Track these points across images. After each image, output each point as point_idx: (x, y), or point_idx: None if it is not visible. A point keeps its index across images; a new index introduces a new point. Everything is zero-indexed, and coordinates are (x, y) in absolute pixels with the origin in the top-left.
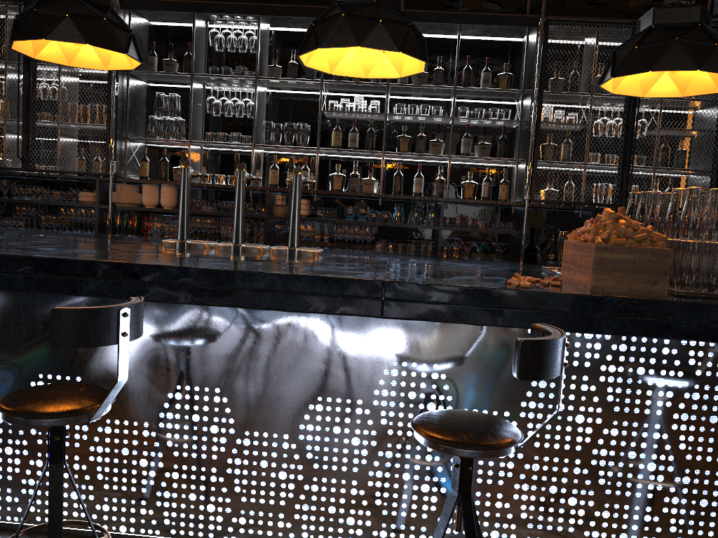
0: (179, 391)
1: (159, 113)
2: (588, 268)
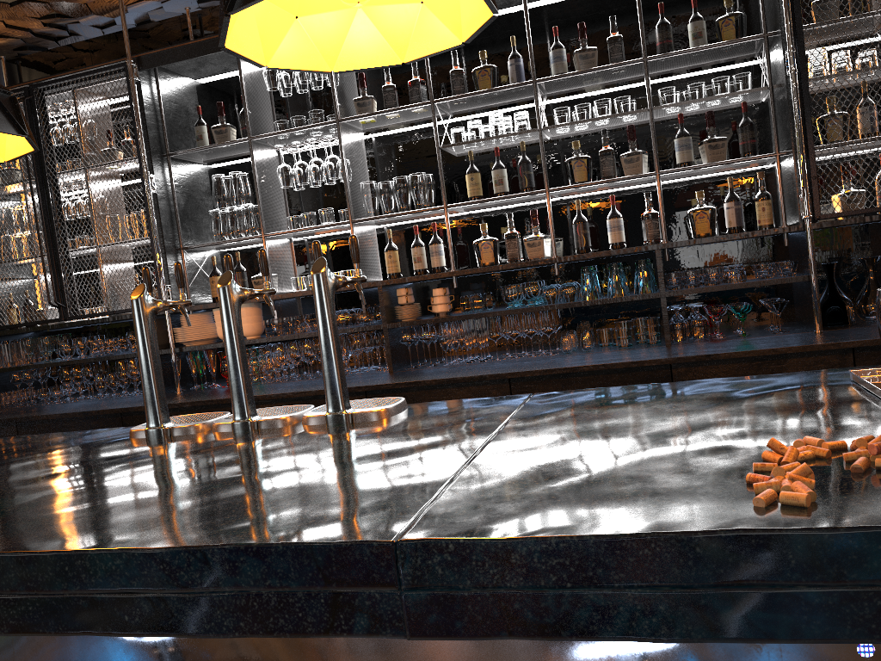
0: None
1: (220, 203)
2: None
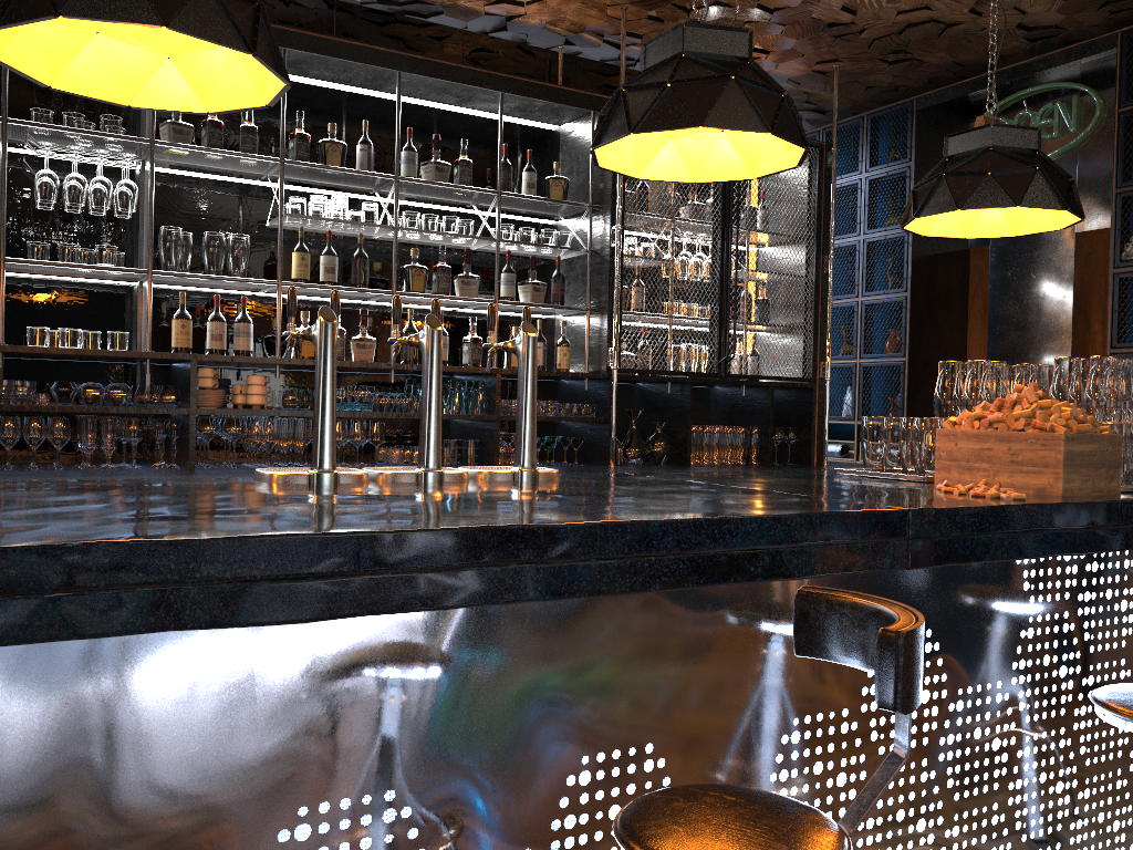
0: (587, 768)
1: None
2: (1048, 466)
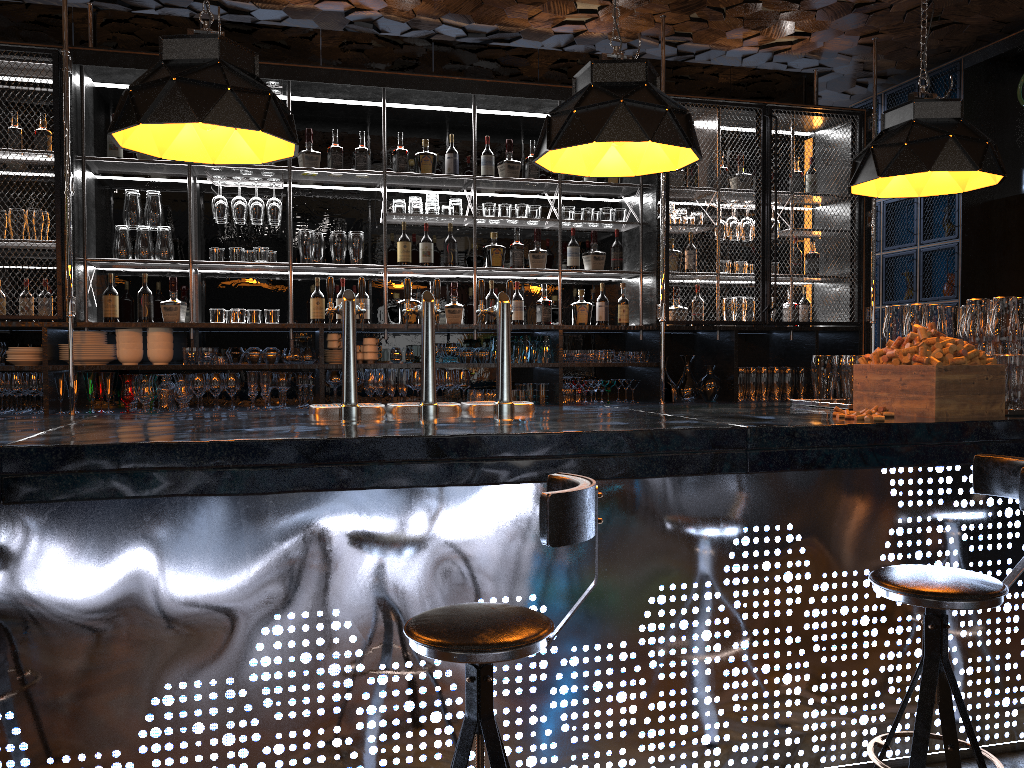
0: None
1: (134, 220)
2: (926, 393)
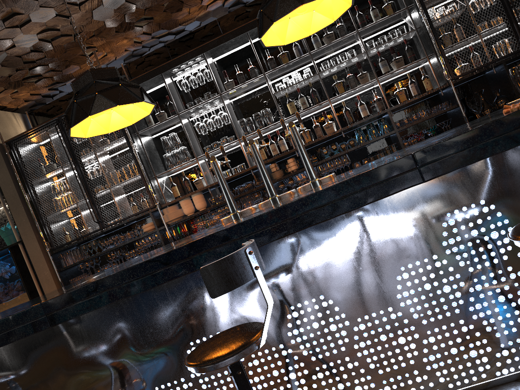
0: (294, 310)
1: (168, 150)
2: None
